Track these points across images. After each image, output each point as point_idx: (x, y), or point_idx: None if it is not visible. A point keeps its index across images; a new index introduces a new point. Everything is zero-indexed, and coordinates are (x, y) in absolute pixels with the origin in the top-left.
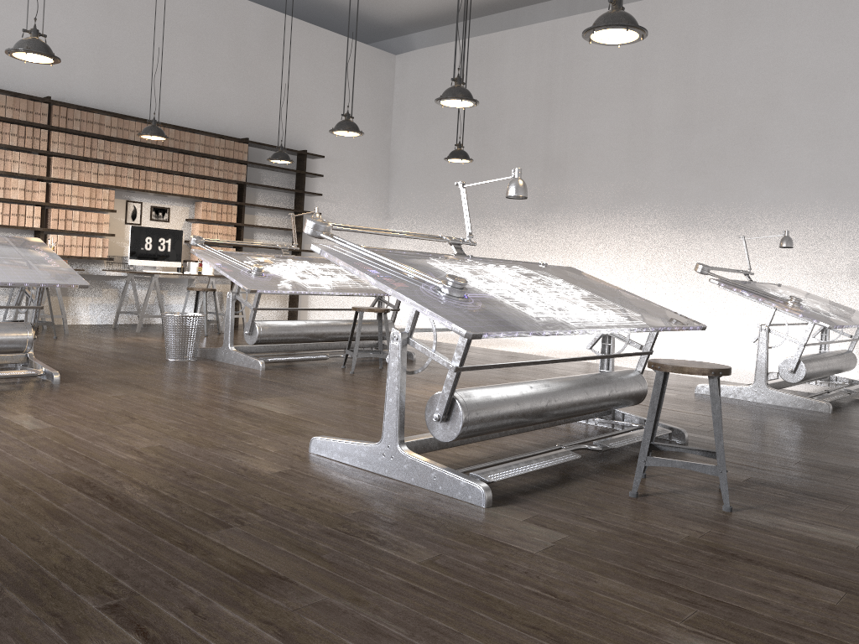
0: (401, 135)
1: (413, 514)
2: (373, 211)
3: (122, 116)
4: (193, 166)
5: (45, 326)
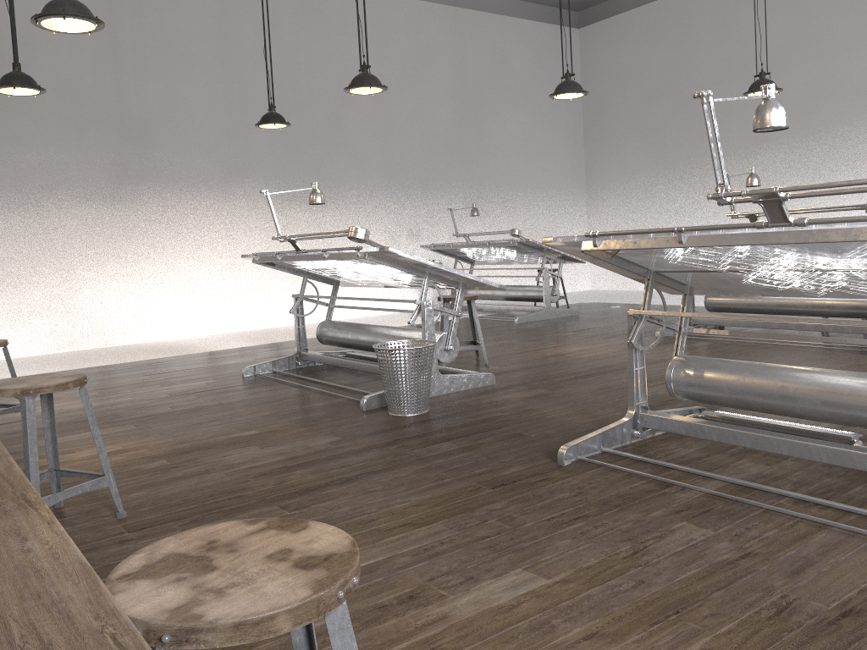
0: None
1: None
2: None
3: None
4: None
5: None
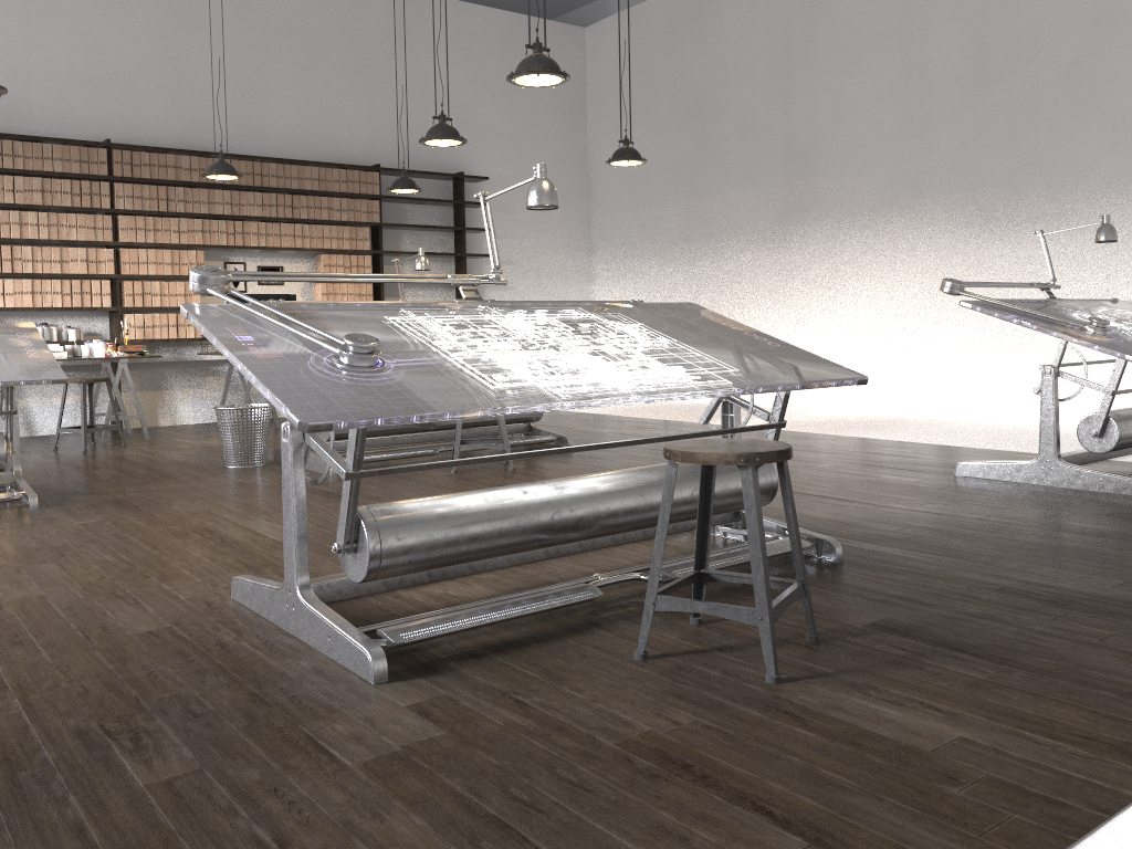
0: (599, 137)
1: (250, 698)
2: (570, 245)
3: (204, 153)
4: (305, 209)
5: (129, 430)
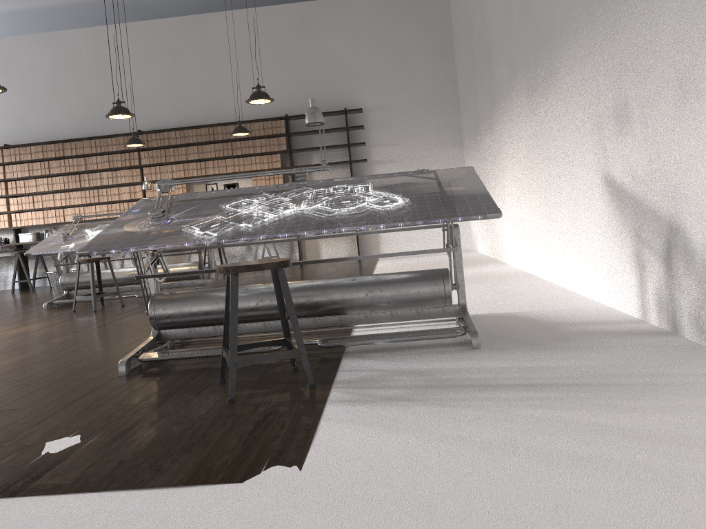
0: (456, 61)
1: None
2: (444, 143)
3: (182, 128)
4: (239, 149)
5: None
